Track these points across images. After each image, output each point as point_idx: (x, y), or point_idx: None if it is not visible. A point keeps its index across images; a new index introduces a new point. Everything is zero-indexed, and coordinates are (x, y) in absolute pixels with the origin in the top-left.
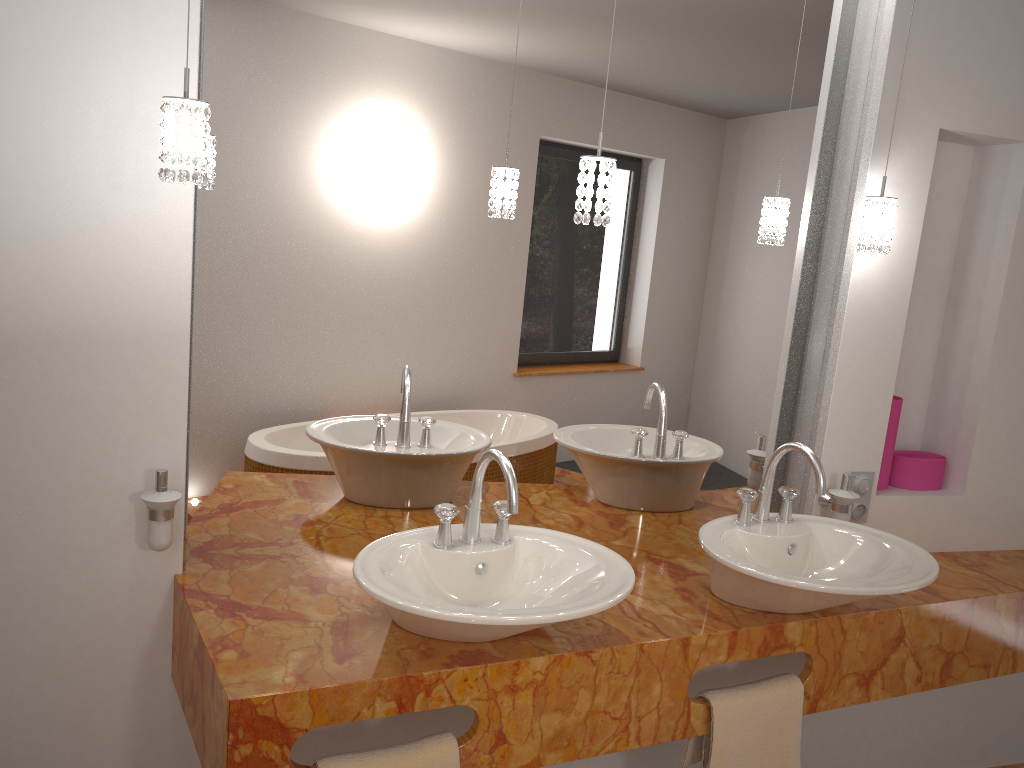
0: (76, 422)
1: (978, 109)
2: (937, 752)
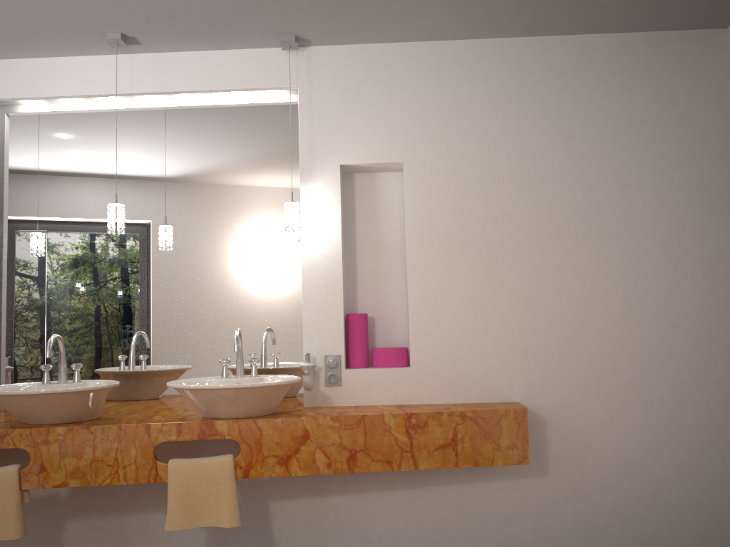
0: None
1: (362, 151)
2: None
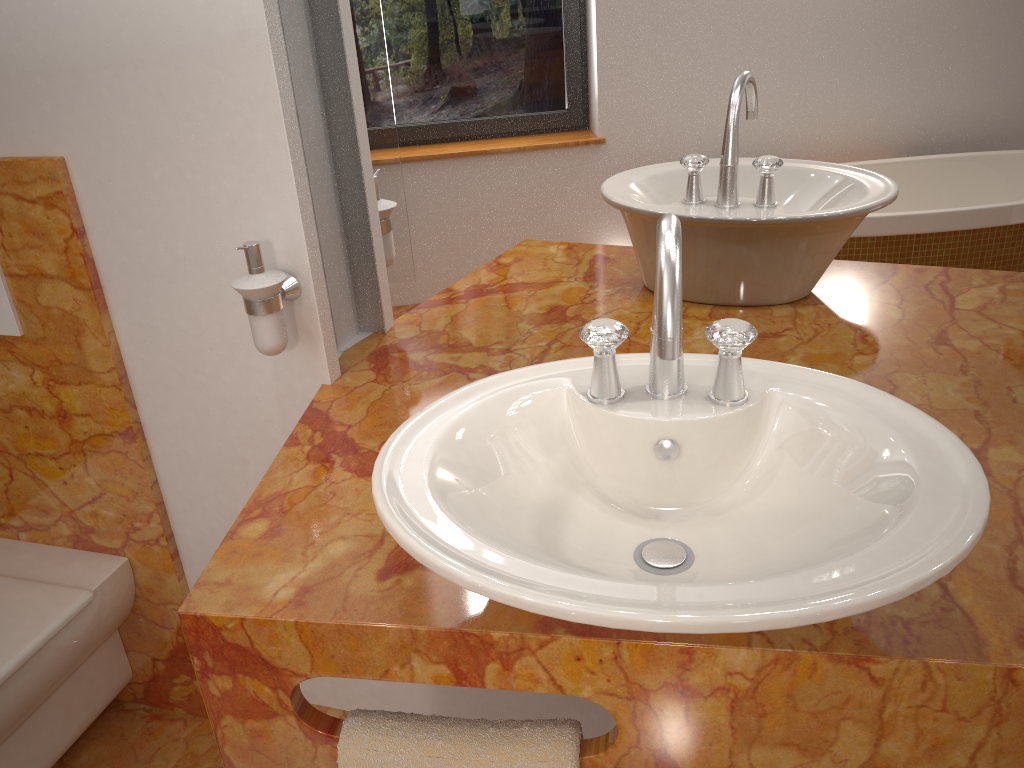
0: (169, 175)
1: None
2: None
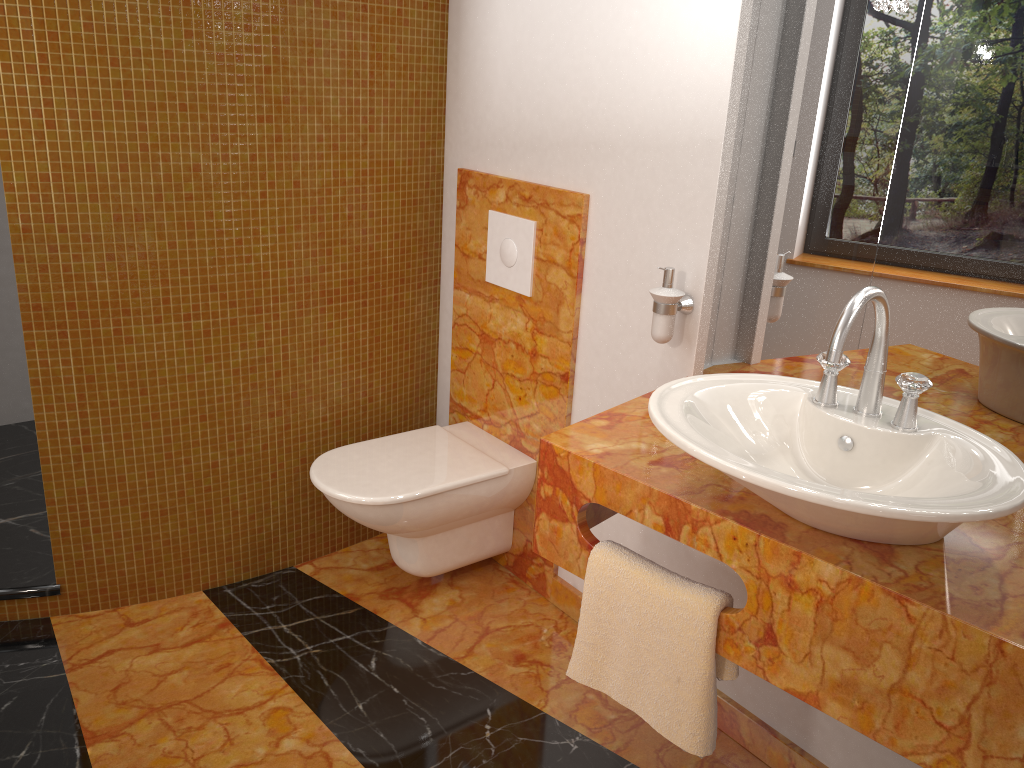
0: (641, 218)
1: None
2: None
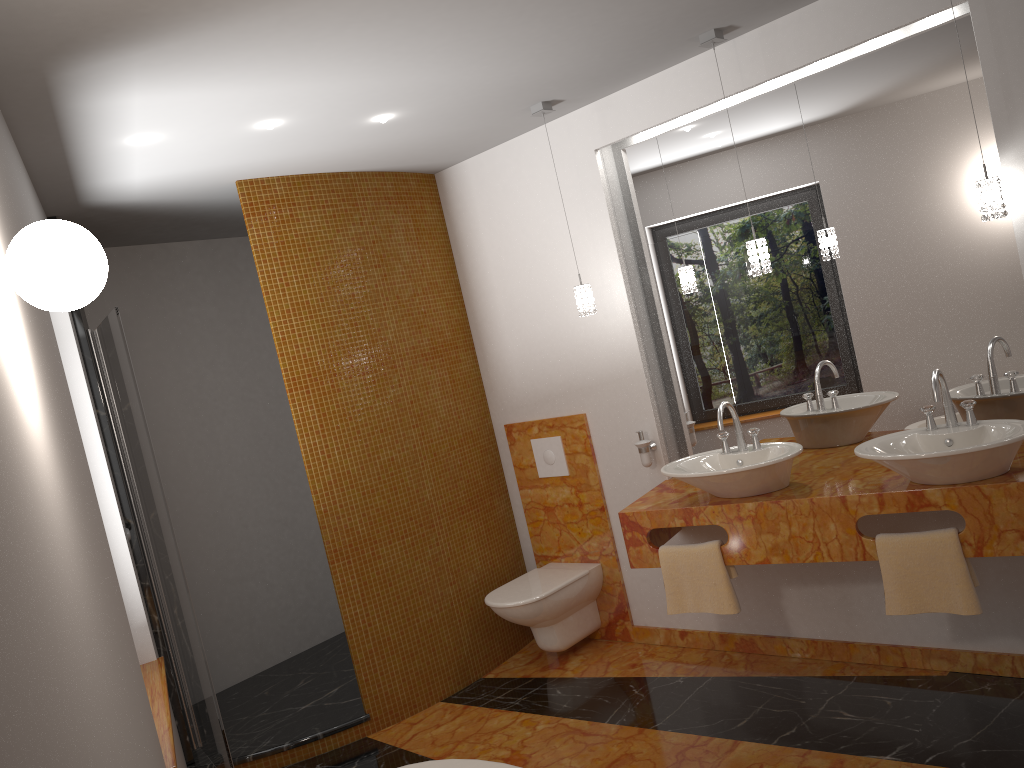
0: (616, 415)
1: None
2: None
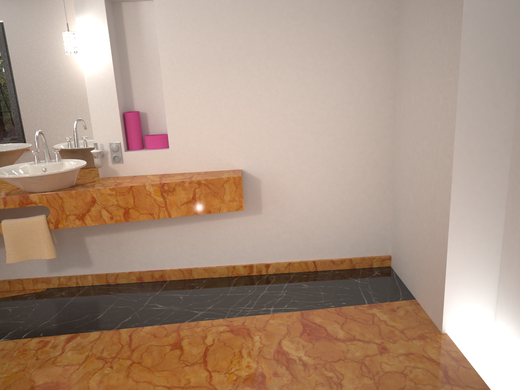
0: None
1: None
2: (193, 258)
